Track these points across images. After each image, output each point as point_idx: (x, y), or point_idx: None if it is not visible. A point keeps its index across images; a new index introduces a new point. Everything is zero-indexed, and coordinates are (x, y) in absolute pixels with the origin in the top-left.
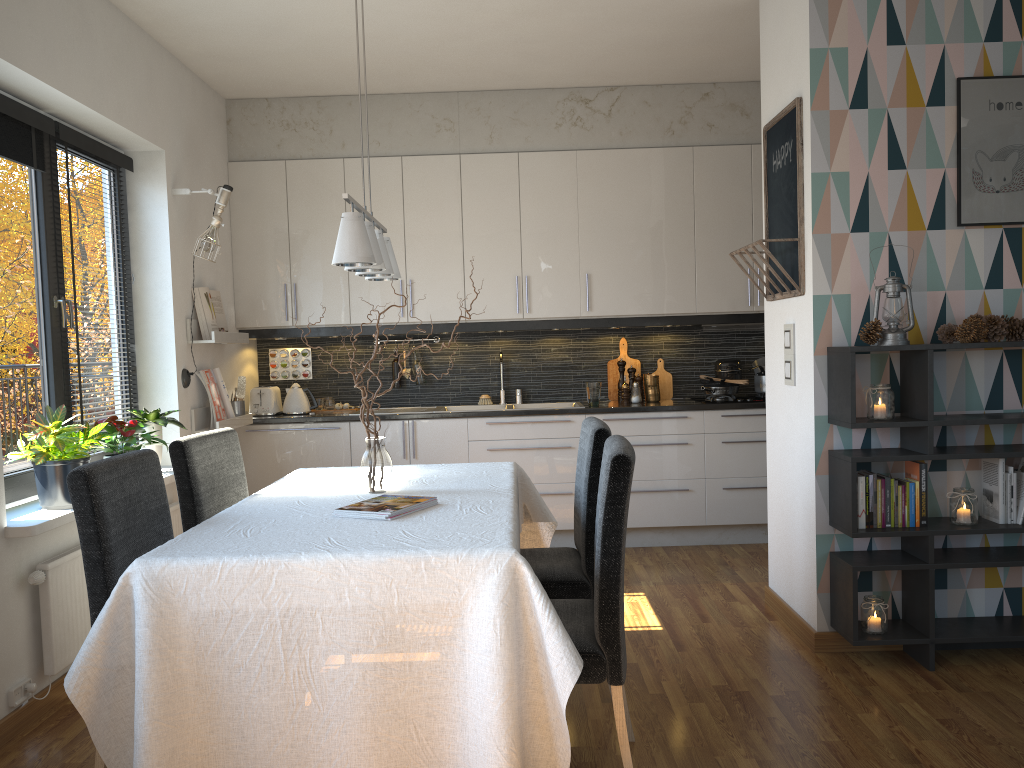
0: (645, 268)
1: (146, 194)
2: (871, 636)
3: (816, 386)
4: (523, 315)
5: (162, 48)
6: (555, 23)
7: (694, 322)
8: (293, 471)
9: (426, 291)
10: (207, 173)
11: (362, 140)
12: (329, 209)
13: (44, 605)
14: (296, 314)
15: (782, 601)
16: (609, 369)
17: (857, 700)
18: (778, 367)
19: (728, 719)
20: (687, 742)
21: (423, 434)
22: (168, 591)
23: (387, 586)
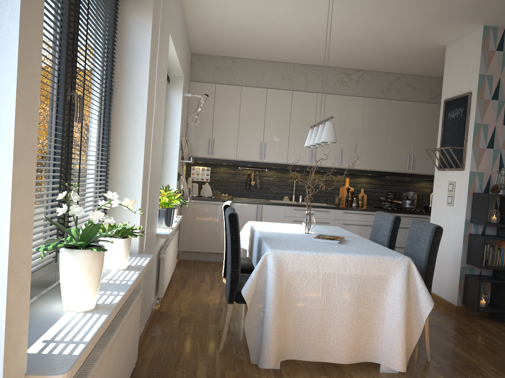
0: (365, 149)
1: (173, 94)
2: (482, 308)
3: (467, 207)
4: (311, 163)
5: (186, 31)
6: (358, 44)
7: (383, 174)
8: (249, 222)
9: (271, 148)
10: (187, 86)
11: (325, 92)
12: (232, 107)
13: (162, 268)
14: (213, 152)
15: (434, 293)
16: (340, 190)
17: (483, 331)
18: (441, 198)
19: (439, 334)
20: (429, 341)
21: (265, 211)
22: (281, 262)
23: (363, 267)
